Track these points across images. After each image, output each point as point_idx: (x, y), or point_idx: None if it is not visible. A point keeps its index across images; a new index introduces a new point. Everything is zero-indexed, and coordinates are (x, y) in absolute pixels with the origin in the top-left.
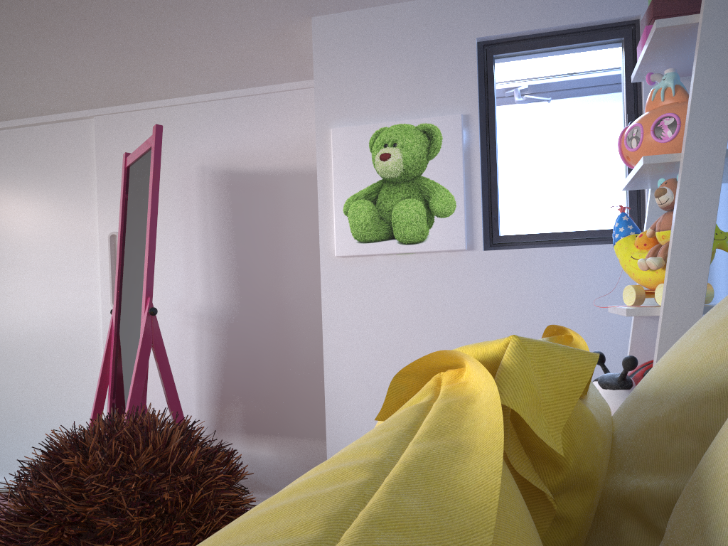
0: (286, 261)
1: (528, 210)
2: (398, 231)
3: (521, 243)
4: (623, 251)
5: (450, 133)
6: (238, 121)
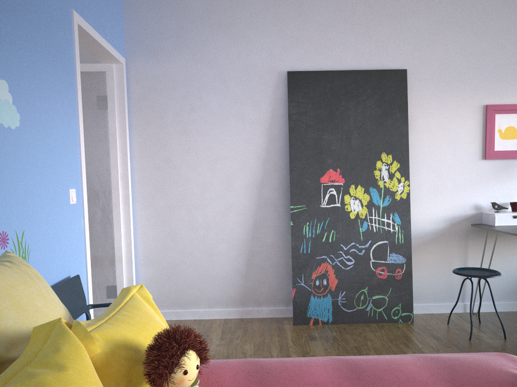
0: None
1: None
2: None
3: None
4: None
5: None
6: None
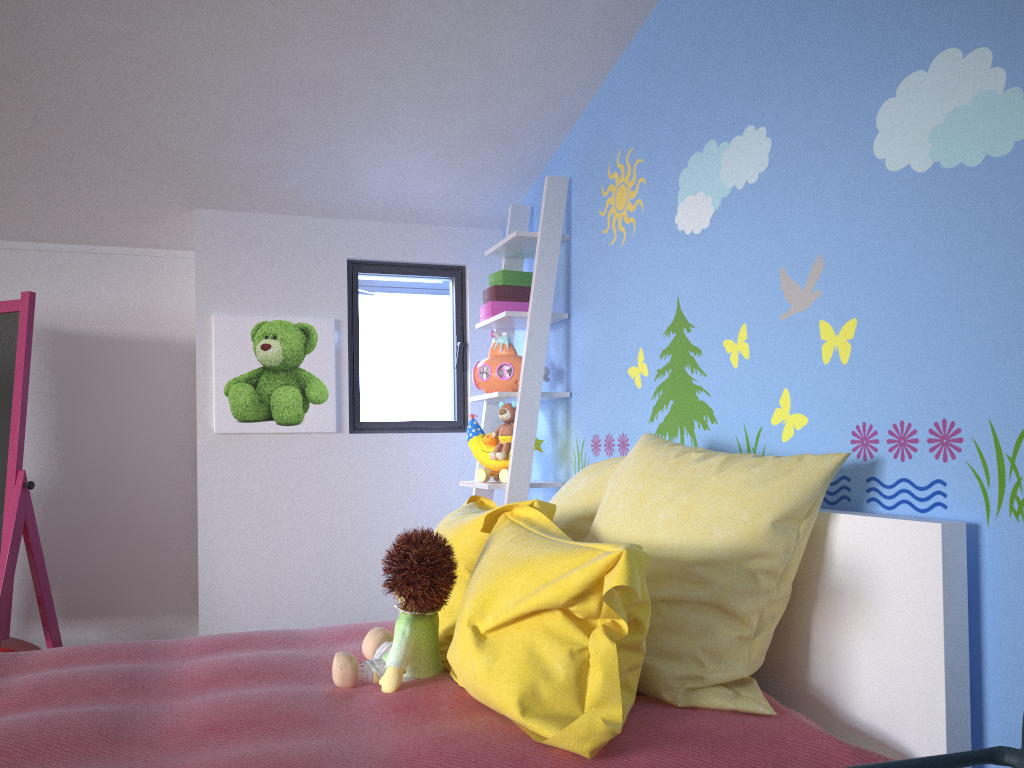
0: (123, 431)
1: (383, 401)
2: (277, 413)
3: (377, 428)
4: (476, 445)
5: (325, 333)
6: (67, 277)
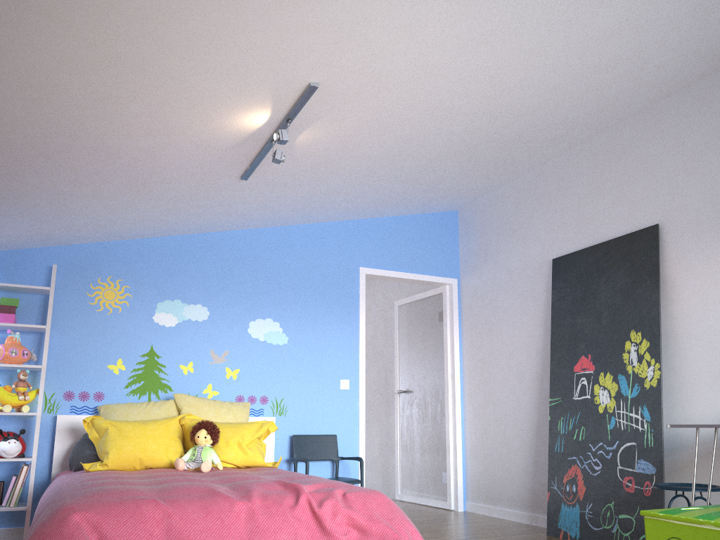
0: None
1: None
2: None
3: None
4: (3, 391)
5: None
6: None
